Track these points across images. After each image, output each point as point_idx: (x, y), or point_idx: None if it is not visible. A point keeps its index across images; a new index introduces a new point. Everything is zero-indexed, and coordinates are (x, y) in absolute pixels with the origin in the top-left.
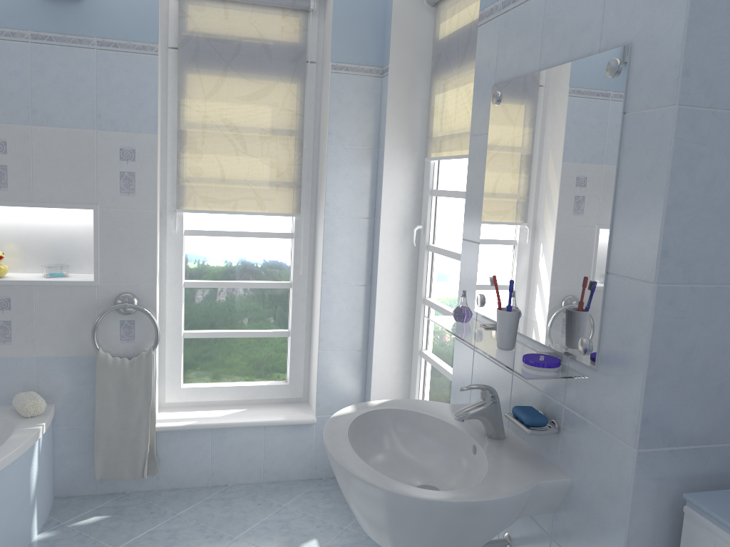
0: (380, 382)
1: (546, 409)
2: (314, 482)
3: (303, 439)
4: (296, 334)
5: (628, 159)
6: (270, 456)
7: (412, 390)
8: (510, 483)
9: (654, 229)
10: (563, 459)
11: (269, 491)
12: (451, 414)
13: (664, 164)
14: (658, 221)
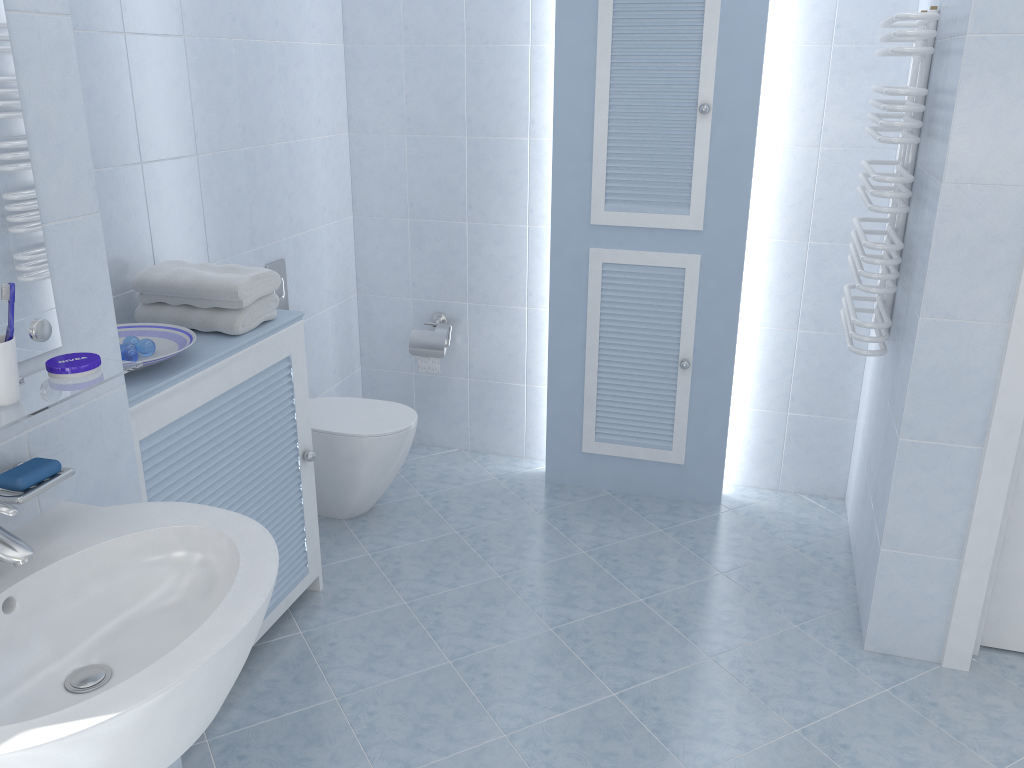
0: None
1: None
2: None
3: None
4: None
5: (28, 75)
6: None
7: None
8: (134, 513)
9: (85, 155)
10: (46, 493)
11: None
12: None
13: (76, 82)
14: (86, 145)
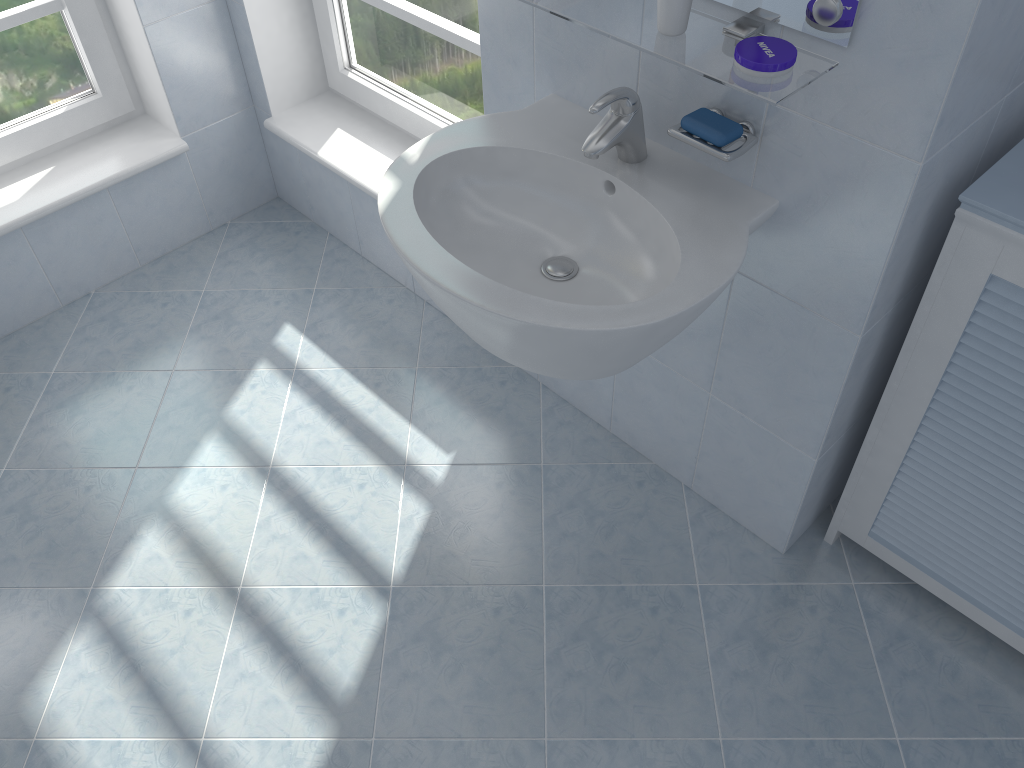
0: (270, 49)
1: (725, 106)
2: (218, 235)
3: (176, 180)
4: (77, 1)
5: None
6: (136, 226)
7: (326, 46)
8: (719, 243)
9: None
10: (763, 175)
11: (162, 277)
12: (540, 134)
13: None
14: None
